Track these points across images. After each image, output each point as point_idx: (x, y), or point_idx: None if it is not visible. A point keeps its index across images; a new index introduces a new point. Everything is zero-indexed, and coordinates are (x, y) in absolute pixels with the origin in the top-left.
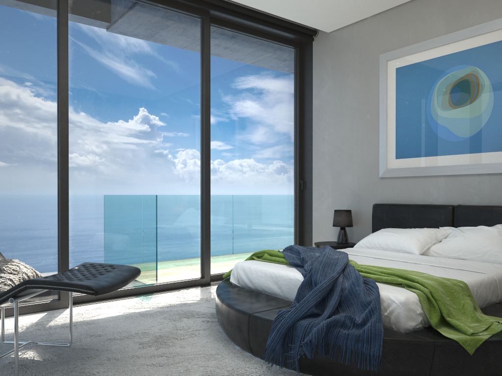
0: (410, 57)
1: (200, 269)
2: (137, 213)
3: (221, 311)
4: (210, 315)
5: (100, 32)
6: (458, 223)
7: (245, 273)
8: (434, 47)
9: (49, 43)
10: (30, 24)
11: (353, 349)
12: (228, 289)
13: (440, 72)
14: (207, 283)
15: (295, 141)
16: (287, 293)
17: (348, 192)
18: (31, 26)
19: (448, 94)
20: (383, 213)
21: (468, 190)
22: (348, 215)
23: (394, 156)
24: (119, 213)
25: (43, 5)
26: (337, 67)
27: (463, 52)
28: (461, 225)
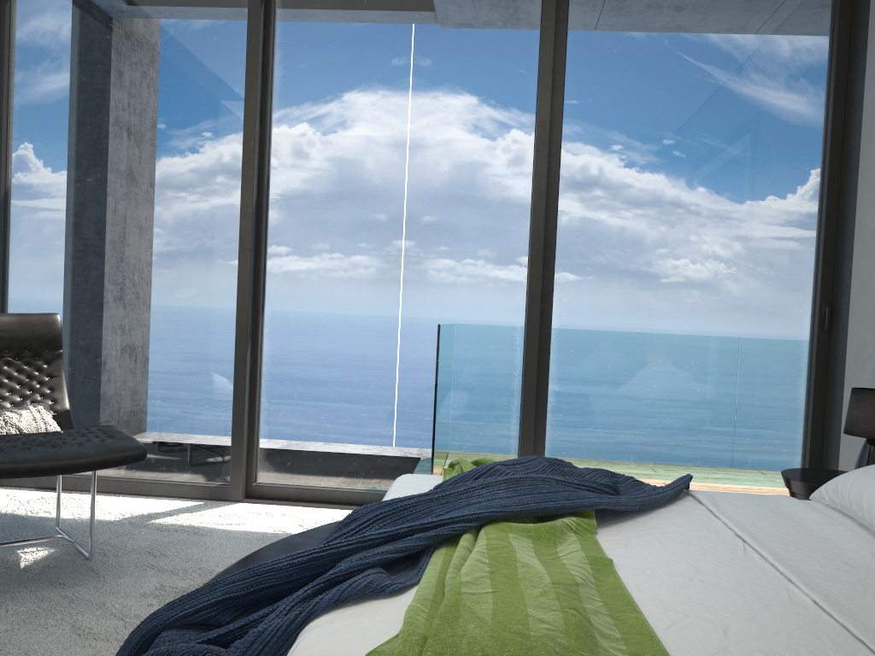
0: None
1: None
2: (380, 355)
3: None
4: None
5: (328, 29)
6: None
7: None
8: None
9: (233, 66)
10: (208, 39)
11: None
12: None
13: None
14: None
15: (817, 207)
16: None
17: None
18: (209, 42)
19: None
20: None
21: None
22: None
23: None
24: (347, 353)
25: (228, 4)
26: None
27: None
28: None
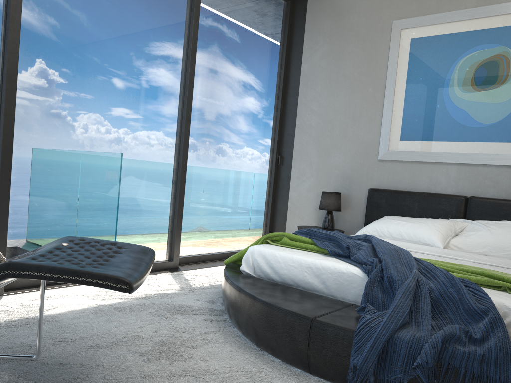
0: (430, 28)
1: (168, 250)
2: (100, 173)
3: (252, 310)
4: (207, 310)
5: None
6: (471, 215)
7: (266, 261)
8: (460, 20)
9: None
10: None
11: (475, 372)
12: (245, 280)
13: (465, 49)
14: (175, 267)
15: (276, 109)
16: (335, 290)
17: (337, 172)
18: None
19: (472, 75)
20: (382, 199)
21: (483, 181)
22: (338, 198)
23: (398, 137)
24: (77, 172)
25: None
26: (337, 29)
27: (495, 29)
28: (474, 218)
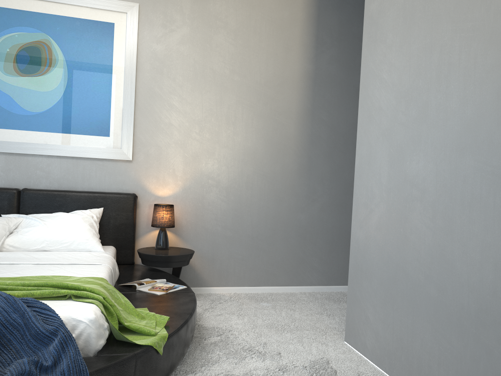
0: None
1: None
2: None
3: None
4: None
5: None
6: (26, 209)
7: None
8: None
9: None
10: None
11: None
12: None
13: (4, 27)
14: None
15: None
16: None
17: None
18: None
19: (14, 57)
20: None
21: (35, 172)
22: None
23: None
24: None
25: None
26: None
27: (35, 13)
28: (30, 212)
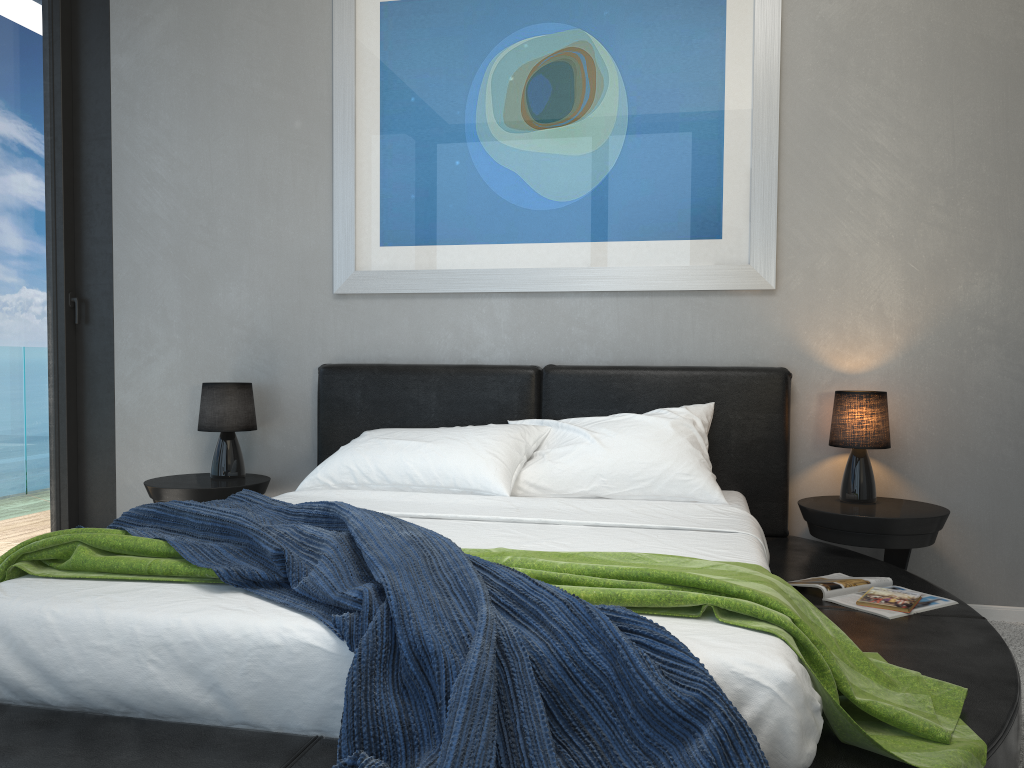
0: None
1: None
2: None
3: None
4: None
5: None
6: (553, 409)
7: (13, 644)
8: None
9: None
10: None
11: None
12: None
13: (502, 33)
14: None
15: (52, 175)
16: (254, 705)
17: (236, 333)
18: None
19: (523, 92)
20: (354, 389)
21: (568, 330)
22: (247, 397)
23: (377, 240)
24: None
25: None
26: None
27: None
28: (560, 414)
